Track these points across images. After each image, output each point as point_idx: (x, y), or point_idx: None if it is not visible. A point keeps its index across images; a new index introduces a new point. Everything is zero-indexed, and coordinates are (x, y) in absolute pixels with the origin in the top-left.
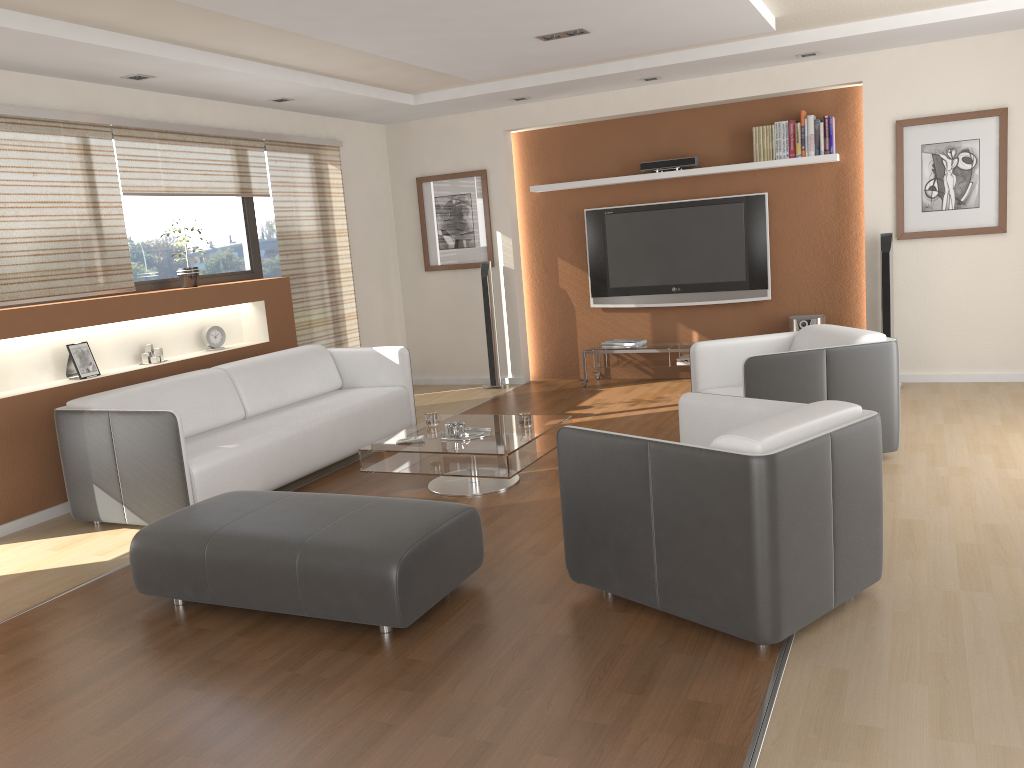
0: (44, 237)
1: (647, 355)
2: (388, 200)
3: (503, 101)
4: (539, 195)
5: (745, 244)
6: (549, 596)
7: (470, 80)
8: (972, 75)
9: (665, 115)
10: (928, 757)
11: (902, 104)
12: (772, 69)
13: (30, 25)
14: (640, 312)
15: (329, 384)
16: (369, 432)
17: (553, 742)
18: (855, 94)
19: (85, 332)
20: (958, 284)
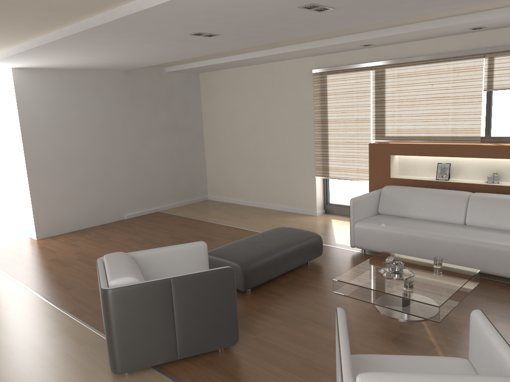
0: (431, 113)
1: None
2: None
3: None
4: None
5: None
6: None
7: None
8: None
9: None
10: (31, 340)
11: None
12: None
13: (364, 36)
14: None
15: None
16: (498, 266)
17: None
18: None
19: (459, 159)
20: None
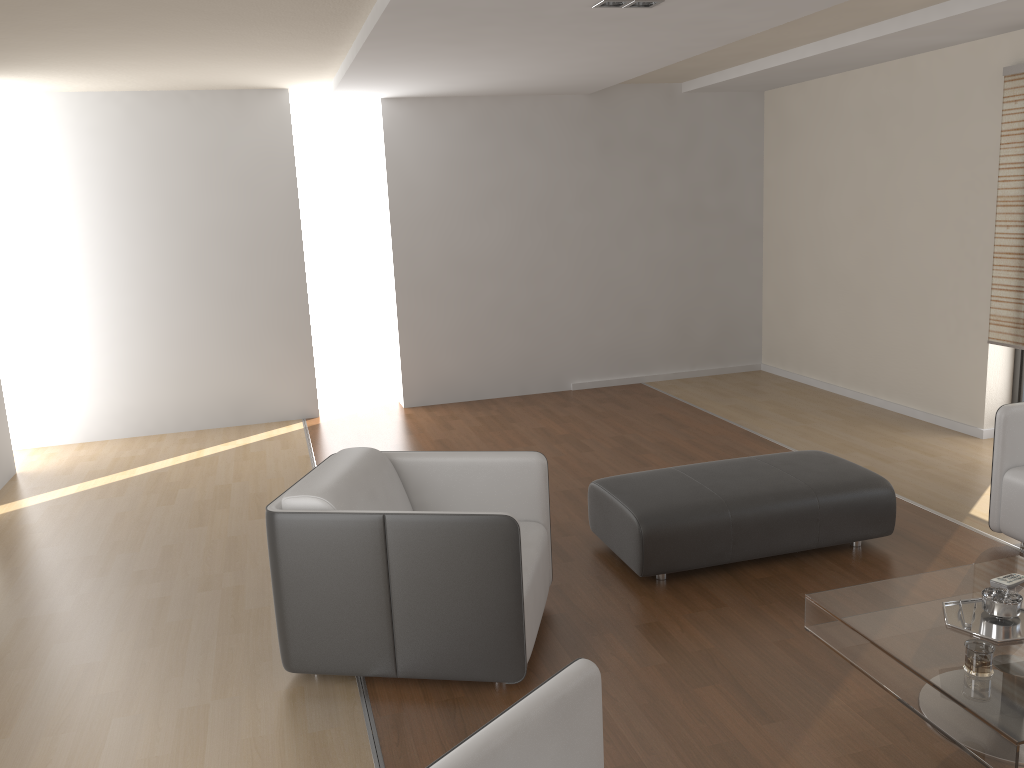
0: None
1: None
2: None
3: None
4: None
5: None
6: (558, 592)
7: None
8: None
9: None
10: (246, 576)
11: None
12: None
13: None
14: None
15: None
16: None
17: None
18: None
19: None
20: None
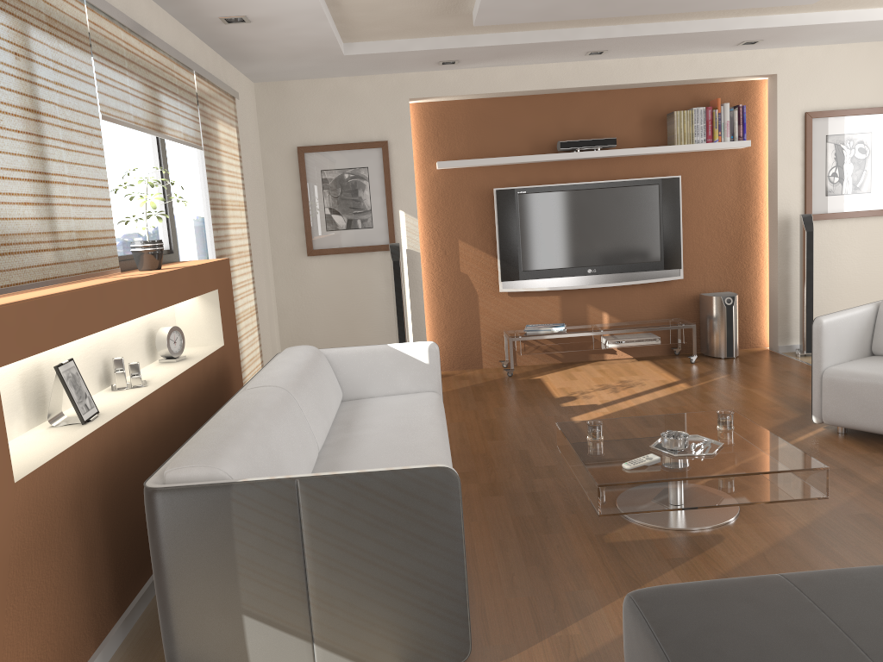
0: (32, 173)
1: (556, 339)
2: (261, 172)
3: (427, 63)
4: (438, 172)
5: (660, 225)
6: None
7: (436, 29)
8: (866, 76)
9: (577, 95)
10: None
11: (810, 98)
12: (697, 56)
13: None
14: (549, 295)
15: (340, 396)
16: None
17: None
18: (755, 87)
19: None
20: (853, 260)
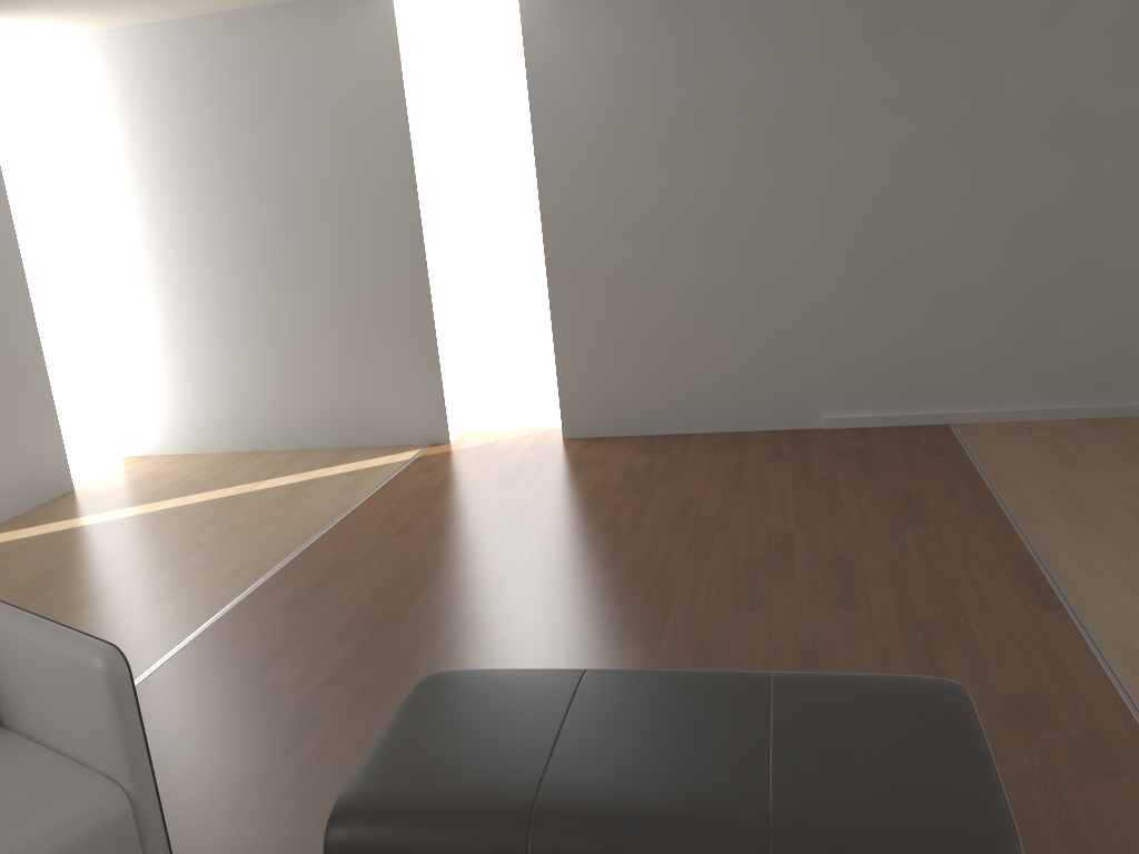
0: None
1: None
2: None
3: None
4: None
5: None
6: None
7: None
8: None
9: None
10: None
11: None
12: None
13: None
14: None
15: None
16: None
17: (271, 692)
18: None
19: None
20: None
